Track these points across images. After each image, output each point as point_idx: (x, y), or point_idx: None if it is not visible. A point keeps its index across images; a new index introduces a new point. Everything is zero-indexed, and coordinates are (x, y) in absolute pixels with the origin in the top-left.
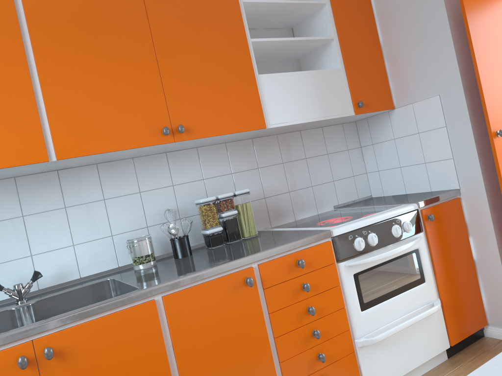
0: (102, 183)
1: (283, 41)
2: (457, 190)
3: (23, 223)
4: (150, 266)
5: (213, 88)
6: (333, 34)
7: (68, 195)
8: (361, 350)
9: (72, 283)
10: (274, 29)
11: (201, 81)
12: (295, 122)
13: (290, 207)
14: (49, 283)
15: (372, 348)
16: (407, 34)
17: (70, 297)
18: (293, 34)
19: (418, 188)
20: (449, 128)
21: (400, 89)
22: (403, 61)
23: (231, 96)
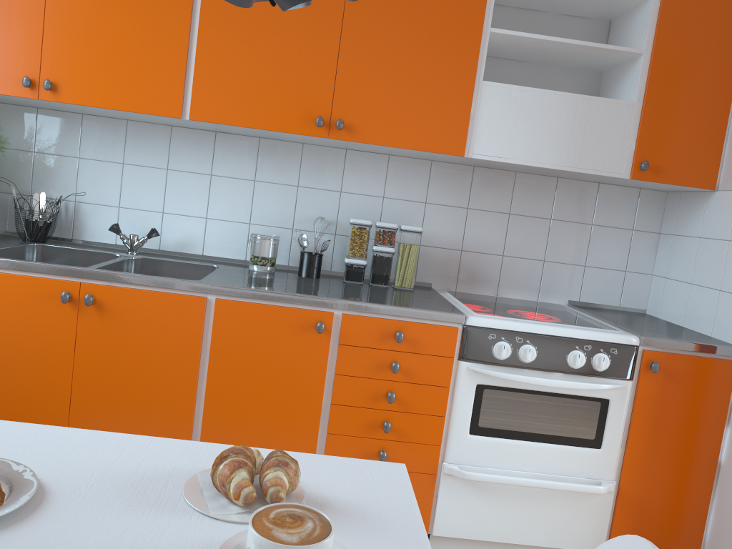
0: (258, 161)
1: (547, 41)
2: None
3: (166, 176)
4: (263, 271)
5: (404, 84)
6: (644, 46)
7: (218, 162)
8: (447, 479)
9: (192, 257)
10: (578, 18)
11: (391, 70)
12: (516, 161)
13: (496, 276)
14: (171, 247)
15: (466, 485)
16: None
17: (173, 268)
18: (610, 31)
19: (698, 325)
20: None
21: None
22: None
23: (426, 101)
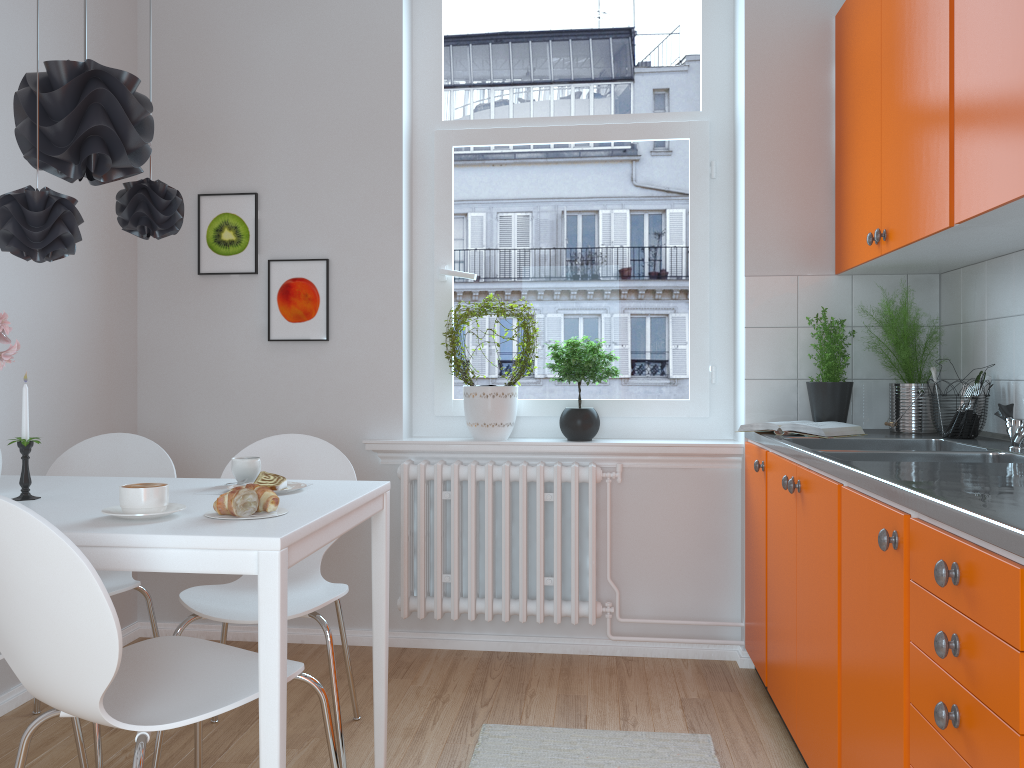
0: None
1: None
2: None
3: None
4: None
5: None
6: None
7: None
8: None
9: None
10: None
11: None
12: None
13: None
14: None
15: None
16: None
17: None
18: None
19: None
20: None
21: None
22: None
23: None
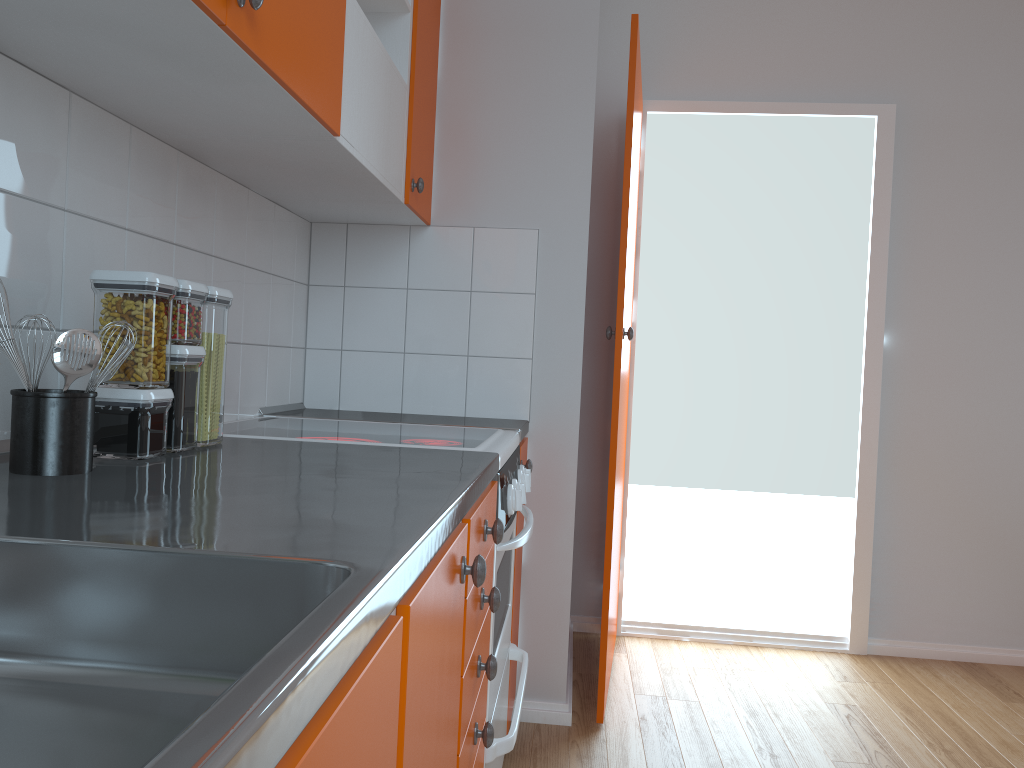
0: None
1: None
2: (528, 422)
3: None
4: None
5: None
6: (411, 0)
7: None
8: None
9: None
10: None
11: None
12: (361, 158)
13: None
14: None
15: (488, 764)
16: (503, 88)
17: None
18: None
19: (437, 406)
20: (541, 298)
21: (454, 189)
22: (479, 138)
23: None
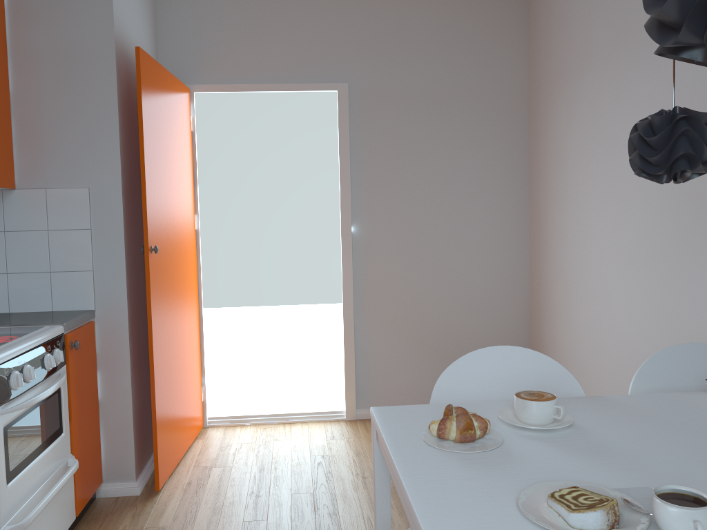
0: None
1: None
2: (93, 311)
3: None
4: None
5: None
6: None
7: None
8: None
9: None
10: None
11: None
12: None
13: None
14: None
15: None
16: (56, 96)
17: None
18: None
19: (33, 306)
20: (95, 231)
21: (30, 164)
22: (43, 129)
23: None
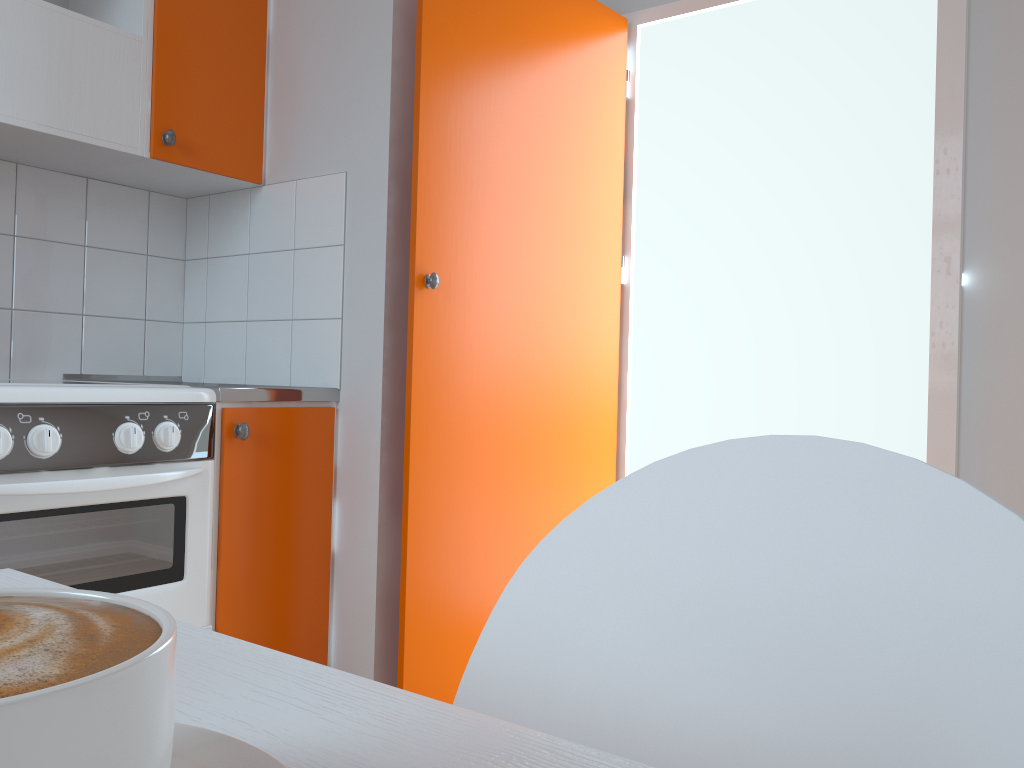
0: None
1: None
2: (334, 390)
3: None
4: None
5: None
6: None
7: None
8: None
9: None
10: None
11: None
12: None
13: None
14: None
15: None
16: (319, 24)
17: None
18: None
19: (269, 376)
20: (350, 249)
21: (282, 143)
22: (301, 83)
23: None
